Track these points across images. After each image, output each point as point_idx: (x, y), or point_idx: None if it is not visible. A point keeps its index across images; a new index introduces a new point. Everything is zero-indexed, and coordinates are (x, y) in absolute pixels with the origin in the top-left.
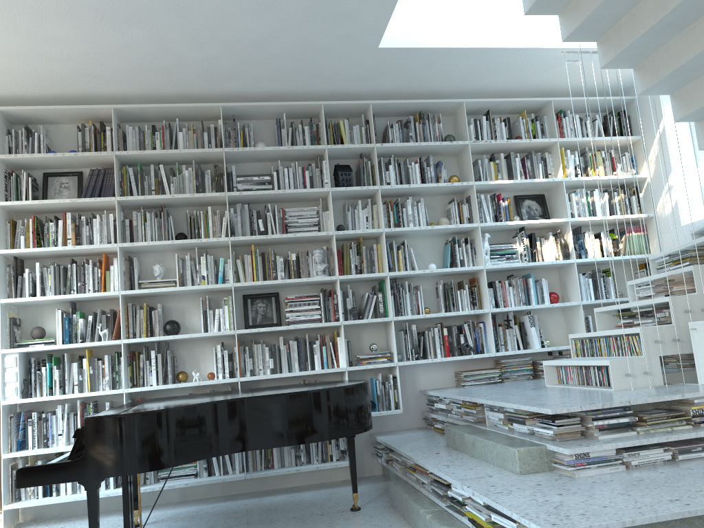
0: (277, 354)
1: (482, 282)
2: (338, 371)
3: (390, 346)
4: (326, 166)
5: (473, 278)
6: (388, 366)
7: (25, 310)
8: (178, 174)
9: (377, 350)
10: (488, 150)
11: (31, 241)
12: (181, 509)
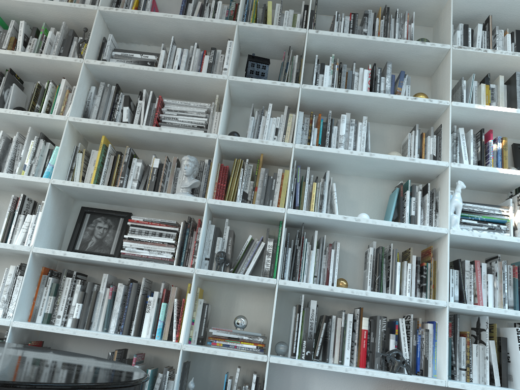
0: (92, 299)
1: (442, 256)
2: (167, 348)
3: (270, 326)
4: (231, 47)
5: (428, 248)
6: (252, 358)
7: None
8: (42, 37)
9: (255, 329)
10: (480, 73)
11: None
12: None
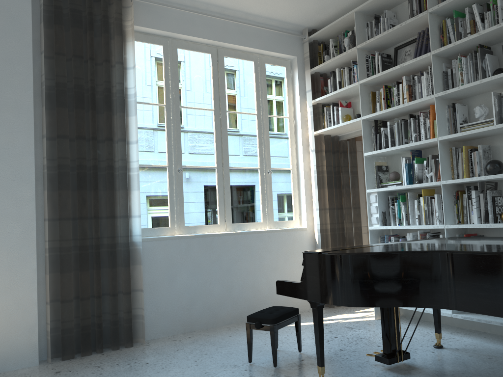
0: None
1: None
2: None
3: None
4: None
5: None
6: None
7: (390, 159)
8: (492, 8)
9: None
10: None
11: (383, 106)
12: (499, 346)
